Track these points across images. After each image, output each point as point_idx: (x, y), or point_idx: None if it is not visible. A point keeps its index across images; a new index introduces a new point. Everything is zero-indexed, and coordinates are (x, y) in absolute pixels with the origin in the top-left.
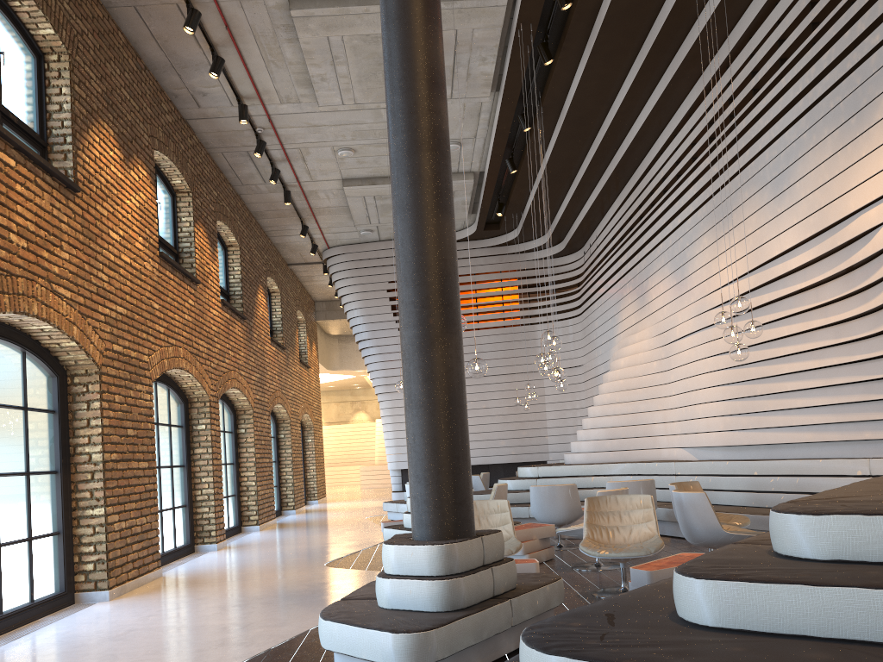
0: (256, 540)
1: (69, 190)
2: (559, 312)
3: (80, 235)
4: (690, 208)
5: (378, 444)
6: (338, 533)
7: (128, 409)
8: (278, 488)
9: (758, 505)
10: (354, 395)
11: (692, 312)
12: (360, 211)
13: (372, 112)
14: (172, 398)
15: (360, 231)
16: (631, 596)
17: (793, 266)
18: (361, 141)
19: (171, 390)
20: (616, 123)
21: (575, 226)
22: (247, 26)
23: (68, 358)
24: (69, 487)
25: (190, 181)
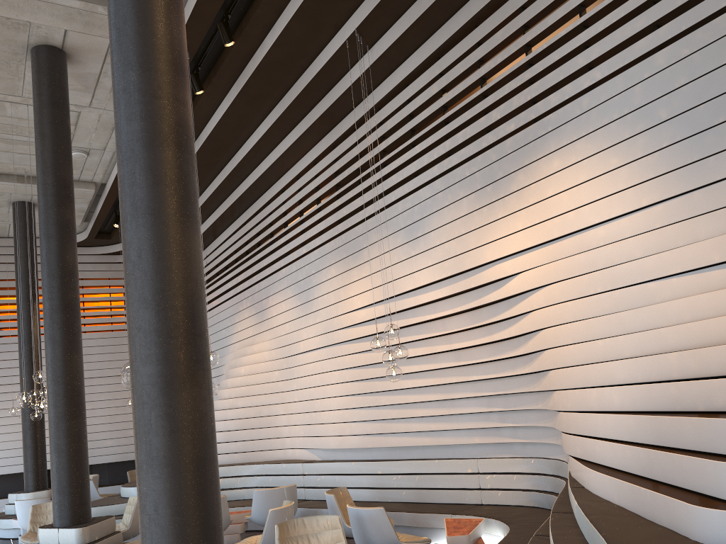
0: None
1: None
2: None
3: None
4: (317, 241)
5: None
6: None
7: None
8: None
9: (382, 500)
10: None
11: (319, 330)
12: None
13: None
14: None
15: None
16: None
17: (426, 300)
18: None
19: None
20: (247, 160)
21: None
22: None
23: None
24: None
25: None
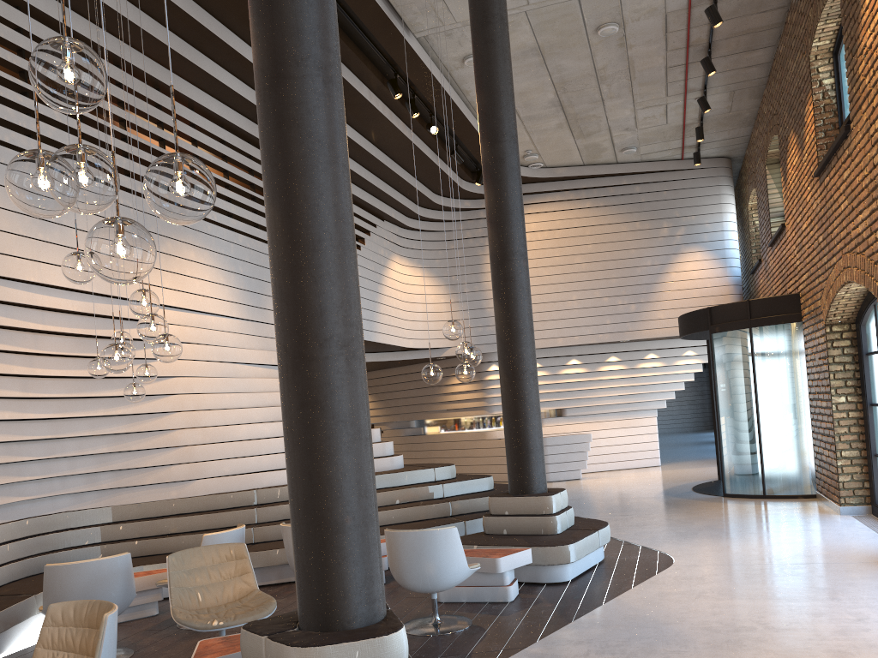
0: None
1: None
2: None
3: None
4: None
5: None
6: None
7: None
8: None
9: None
10: None
11: None
12: None
13: None
14: None
15: None
16: (487, 494)
17: (47, 305)
18: None
19: None
20: None
21: None
22: None
23: None
24: None
25: None
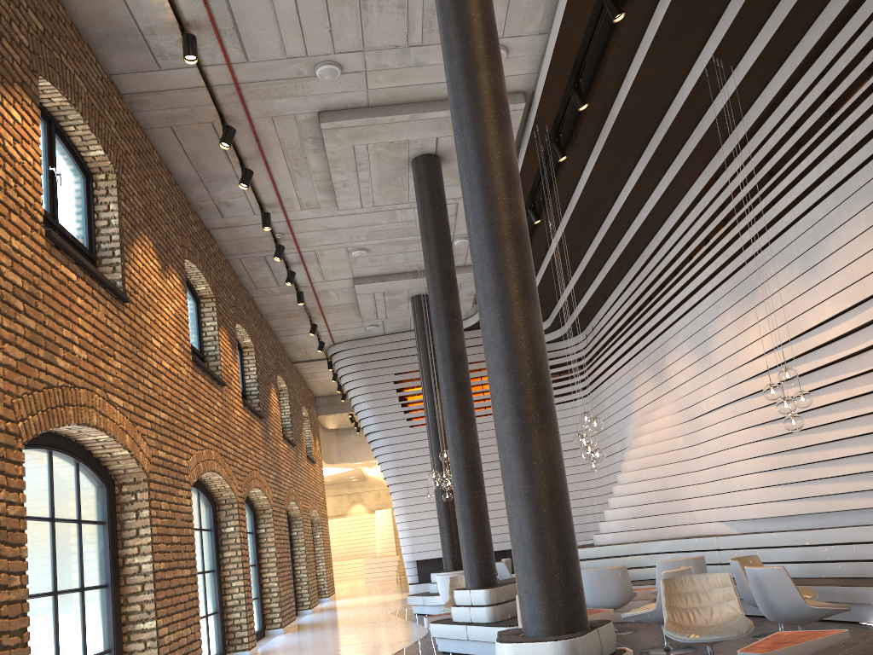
0: (286, 644)
1: (119, 300)
2: (565, 394)
3: (129, 344)
4: (708, 286)
5: (379, 535)
6: (369, 632)
7: (172, 516)
8: (294, 587)
9: (813, 576)
10: (350, 487)
11: (720, 386)
12: (368, 307)
13: (387, 213)
14: (201, 502)
15: (366, 326)
16: None
17: (833, 336)
18: (375, 241)
19: (200, 494)
20: (624, 212)
21: (578, 310)
22: (276, 139)
23: (118, 467)
24: (119, 601)
25: (213, 287)
